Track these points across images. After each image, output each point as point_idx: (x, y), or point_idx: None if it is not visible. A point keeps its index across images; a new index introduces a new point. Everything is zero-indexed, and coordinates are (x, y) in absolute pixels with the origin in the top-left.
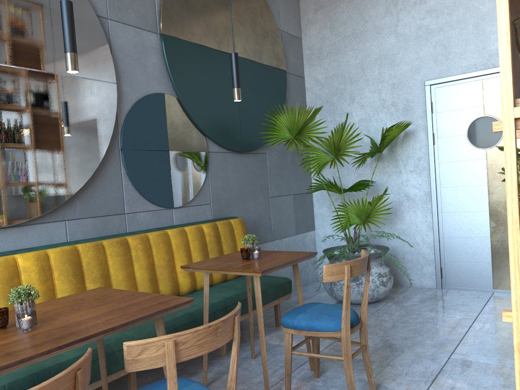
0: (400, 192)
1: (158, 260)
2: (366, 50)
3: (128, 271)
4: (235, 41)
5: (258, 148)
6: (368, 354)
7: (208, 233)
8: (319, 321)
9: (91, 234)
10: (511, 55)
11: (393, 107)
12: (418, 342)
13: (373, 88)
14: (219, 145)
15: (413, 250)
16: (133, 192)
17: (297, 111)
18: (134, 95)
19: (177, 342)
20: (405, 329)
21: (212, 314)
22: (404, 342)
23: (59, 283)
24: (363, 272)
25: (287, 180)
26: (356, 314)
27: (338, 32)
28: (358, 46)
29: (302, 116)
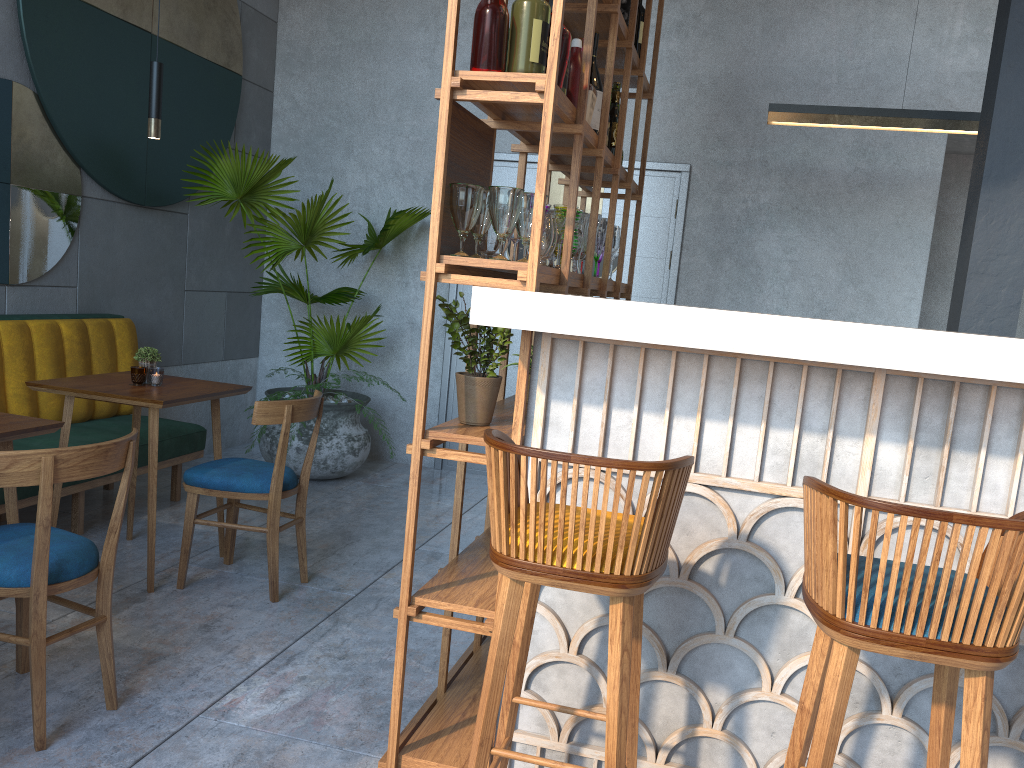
0: (403, 315)
1: None
2: (383, 75)
3: None
4: (156, 8)
5: (175, 203)
6: (304, 530)
7: (70, 337)
8: (241, 479)
9: None
10: (440, 215)
11: (411, 180)
12: (383, 531)
13: (384, 141)
14: (103, 188)
15: (410, 408)
16: None
17: (254, 150)
18: None
19: (57, 459)
20: (371, 515)
21: None
22: (365, 529)
23: None
24: (310, 418)
25: (220, 265)
26: (294, 475)
27: (342, 32)
28: (371, 66)
29: (259, 167)
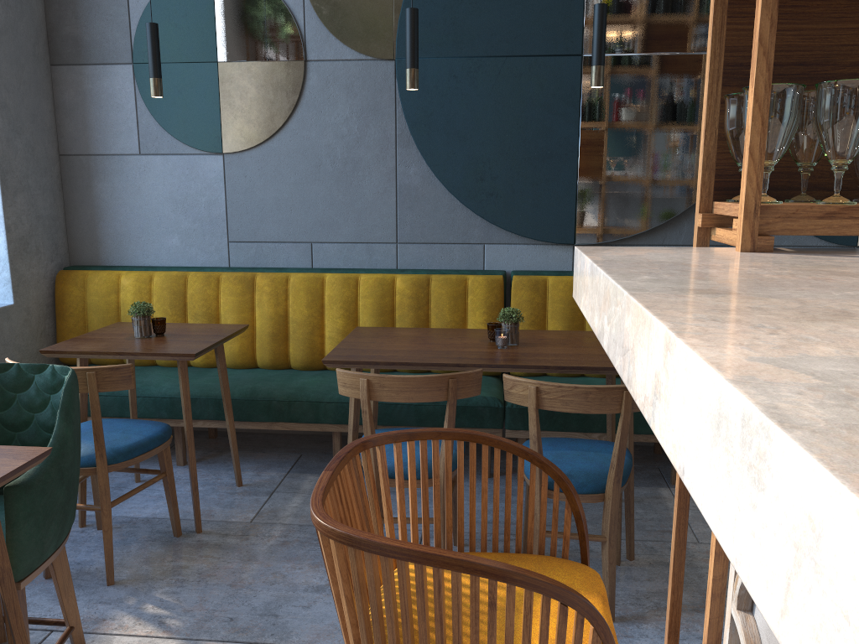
0: None
1: None
2: None
3: None
4: None
5: None
6: None
7: None
8: None
9: None
10: (703, 147)
11: None
12: None
13: None
14: None
15: None
16: None
17: None
18: None
19: (540, 390)
20: None
21: None
22: None
23: None
24: None
25: None
26: None
27: None
28: None
29: None
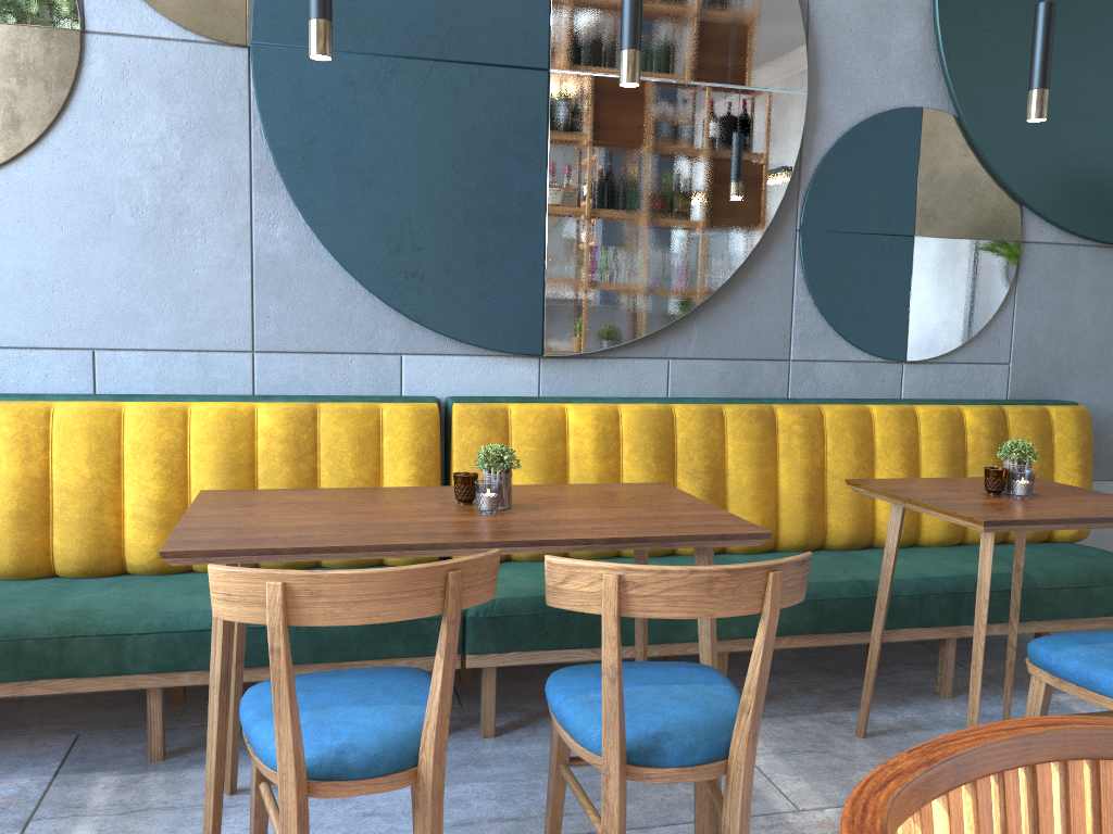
0: None
1: (833, 464)
2: None
3: (763, 473)
4: None
5: None
6: None
7: (975, 429)
8: (1112, 673)
9: (713, 391)
10: None
11: None
12: None
13: None
14: (1058, 228)
15: None
16: (813, 319)
17: None
18: (846, 115)
19: (625, 580)
20: None
21: (917, 597)
22: None
23: (628, 466)
24: None
25: None
26: None
27: None
28: None
29: None
